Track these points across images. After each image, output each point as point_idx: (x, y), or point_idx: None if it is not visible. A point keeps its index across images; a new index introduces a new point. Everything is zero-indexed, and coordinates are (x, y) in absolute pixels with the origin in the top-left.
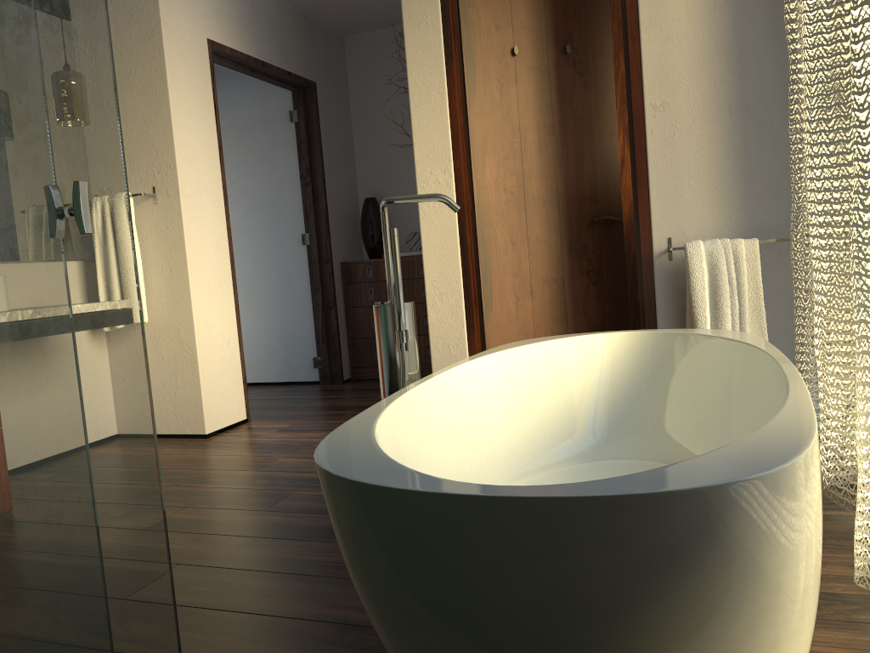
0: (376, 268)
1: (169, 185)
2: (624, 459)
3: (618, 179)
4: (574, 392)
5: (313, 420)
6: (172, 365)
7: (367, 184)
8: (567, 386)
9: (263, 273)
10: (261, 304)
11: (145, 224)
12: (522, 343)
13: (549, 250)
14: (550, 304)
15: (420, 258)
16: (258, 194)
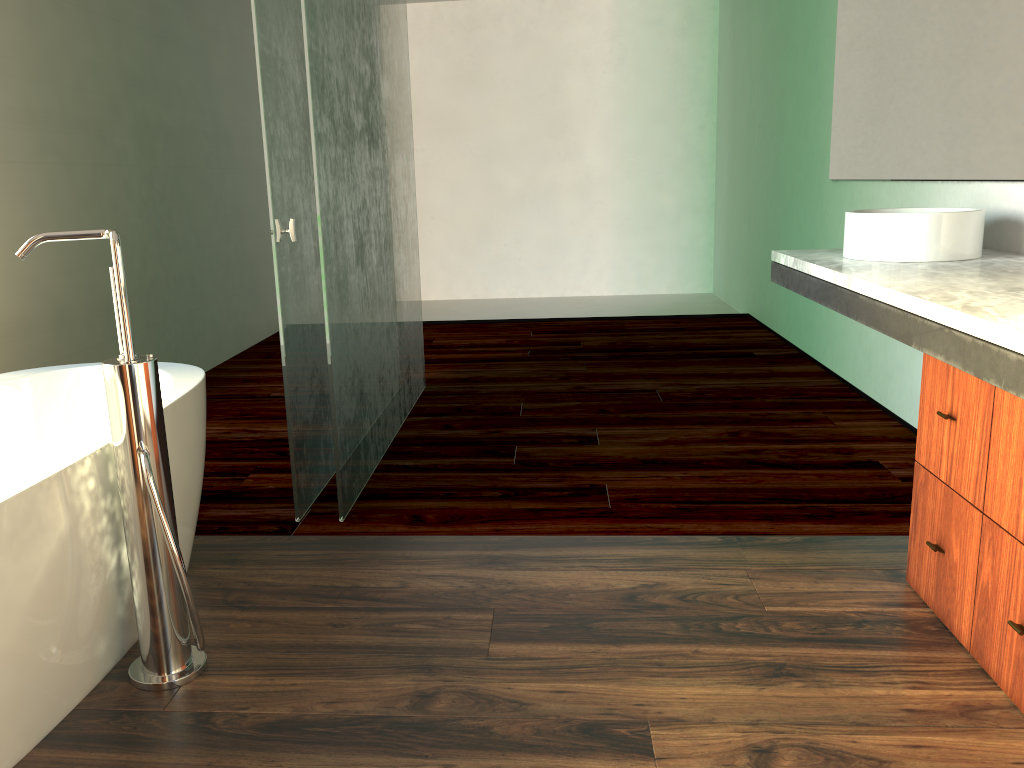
0: None
1: None
2: None
3: None
4: None
5: None
6: None
7: None
8: None
9: None
10: None
11: None
12: None
13: None
14: None
15: None
16: None
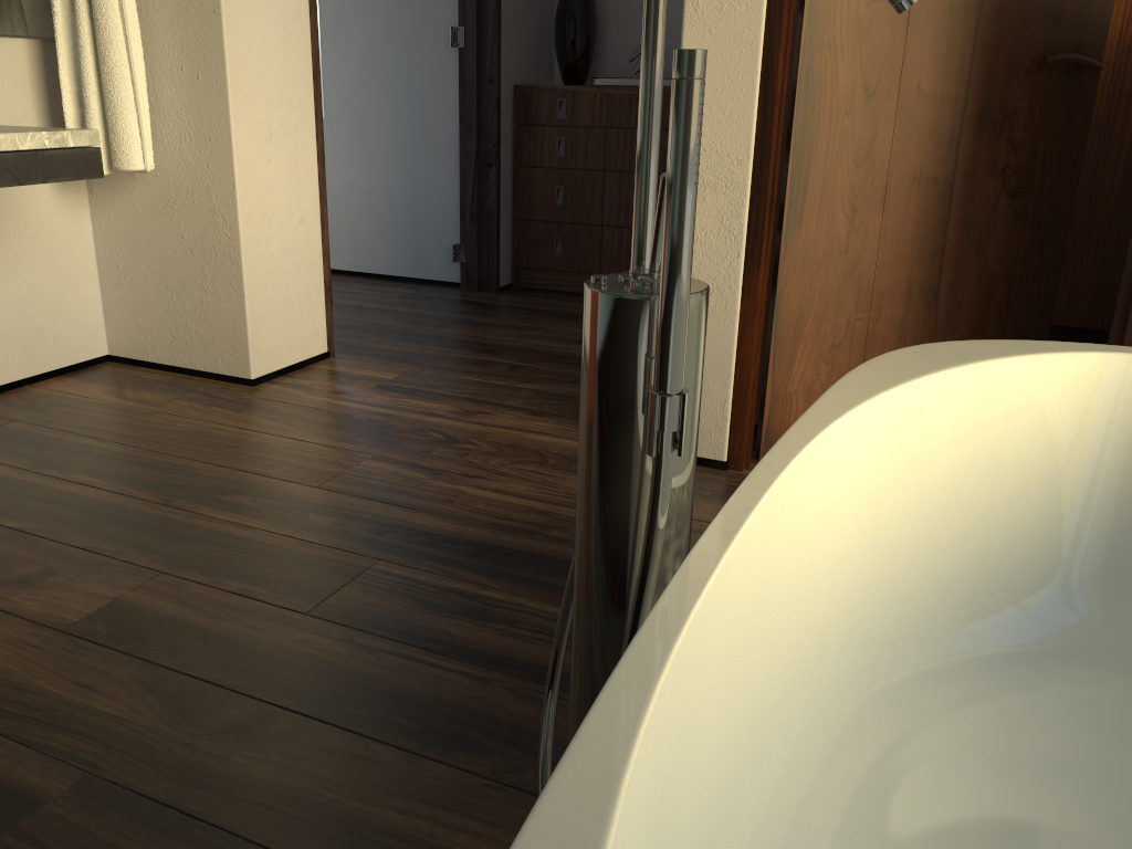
0: (574, 102)
1: None
2: (1113, 664)
3: None
4: (1014, 485)
5: (437, 370)
6: (198, 252)
7: None
8: (1001, 471)
9: (383, 90)
10: (376, 145)
11: None
12: (921, 366)
13: (937, 116)
14: (917, 228)
15: None
16: None
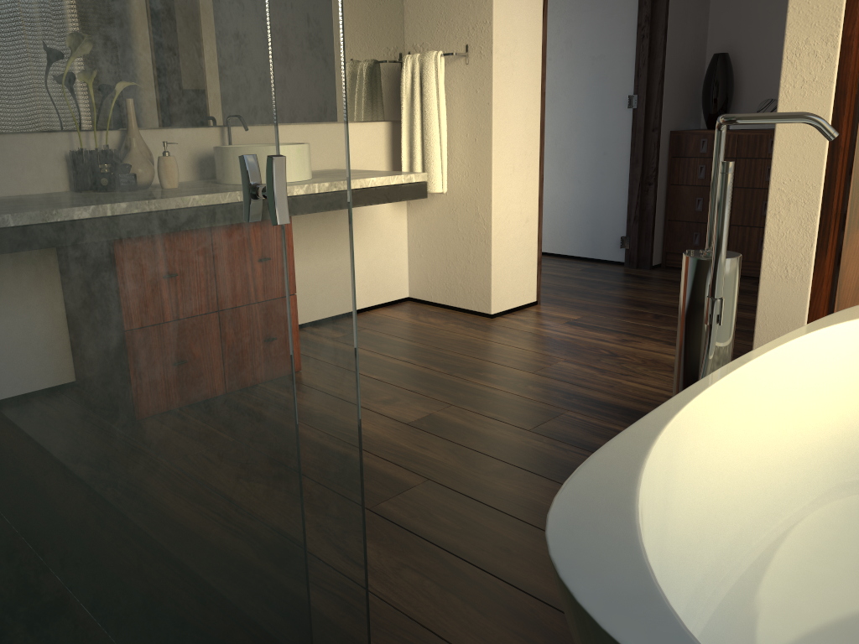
0: (713, 141)
1: (482, 44)
2: None
3: None
4: None
5: (606, 315)
6: (466, 238)
7: (720, 34)
8: None
9: (579, 137)
10: (572, 171)
11: (454, 87)
12: None
13: None
14: None
15: (772, 134)
16: (586, 45)
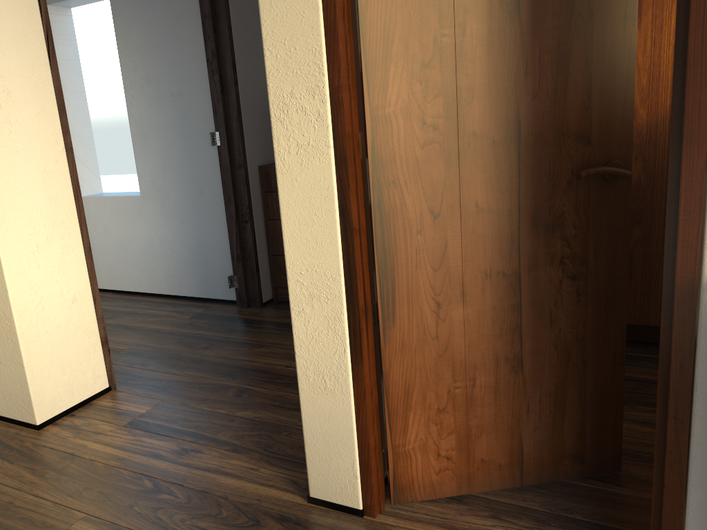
0: None
1: None
2: None
3: (631, 99)
4: None
5: (183, 399)
6: None
7: None
8: None
9: (174, 175)
10: (174, 211)
11: None
12: None
13: (497, 225)
14: (495, 313)
15: None
16: (164, 81)
